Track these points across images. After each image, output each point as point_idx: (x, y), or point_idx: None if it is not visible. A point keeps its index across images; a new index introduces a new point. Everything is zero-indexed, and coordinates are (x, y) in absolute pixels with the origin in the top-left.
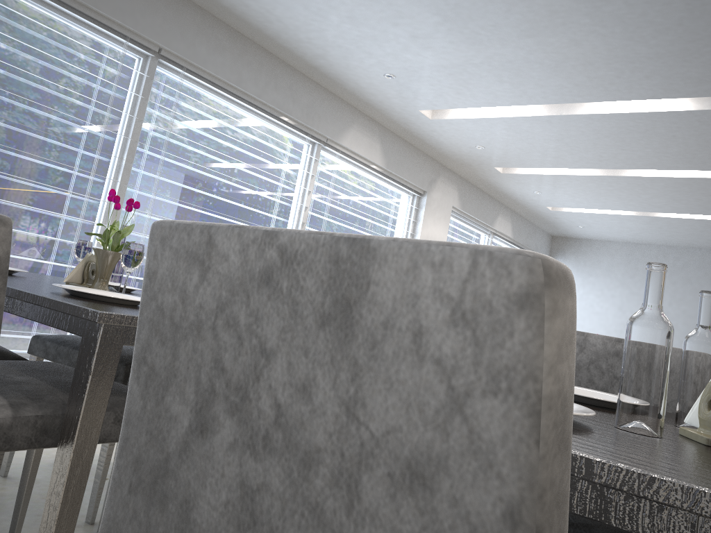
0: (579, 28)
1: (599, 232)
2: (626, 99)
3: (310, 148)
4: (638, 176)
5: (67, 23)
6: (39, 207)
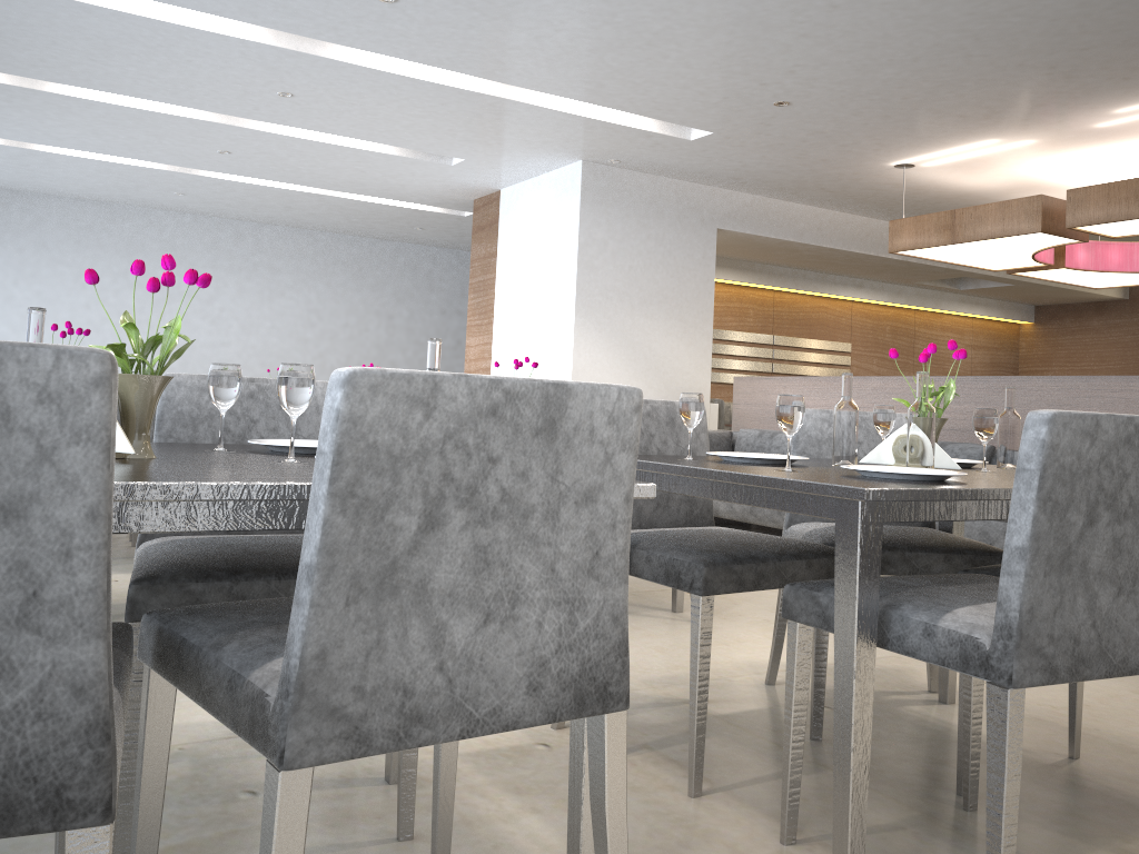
0: None
1: None
2: (176, 5)
3: None
4: (74, 97)
5: None
6: None
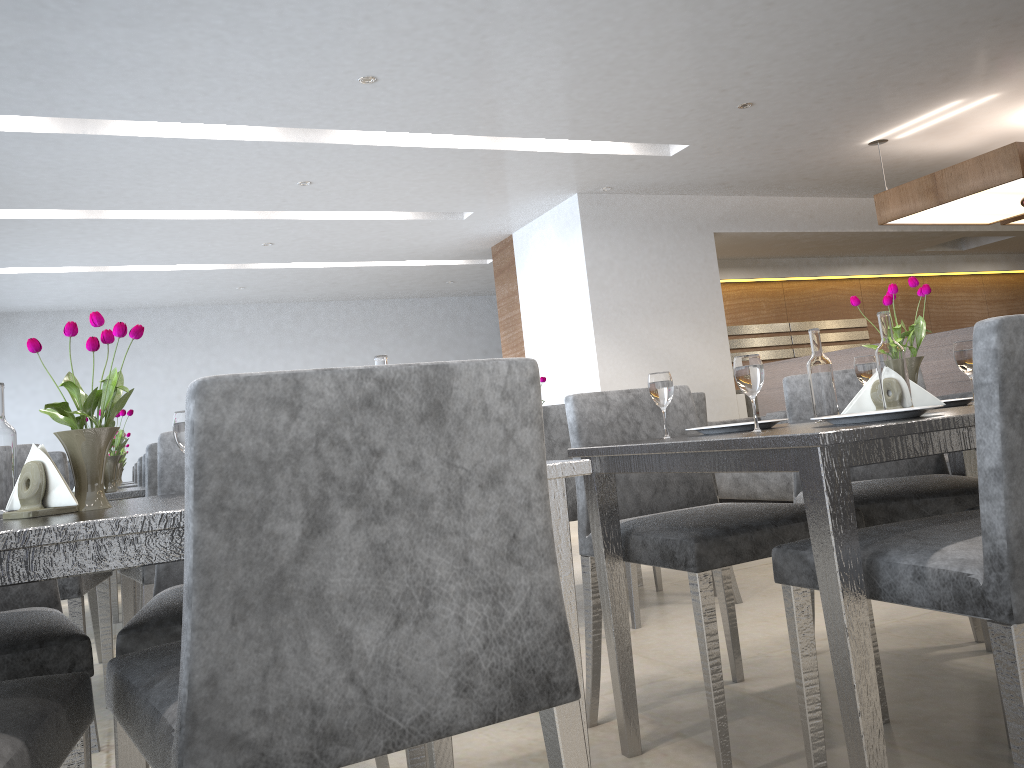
0: (203, 28)
1: (9, 301)
2: (194, 122)
3: None
4: (133, 219)
5: None
6: None
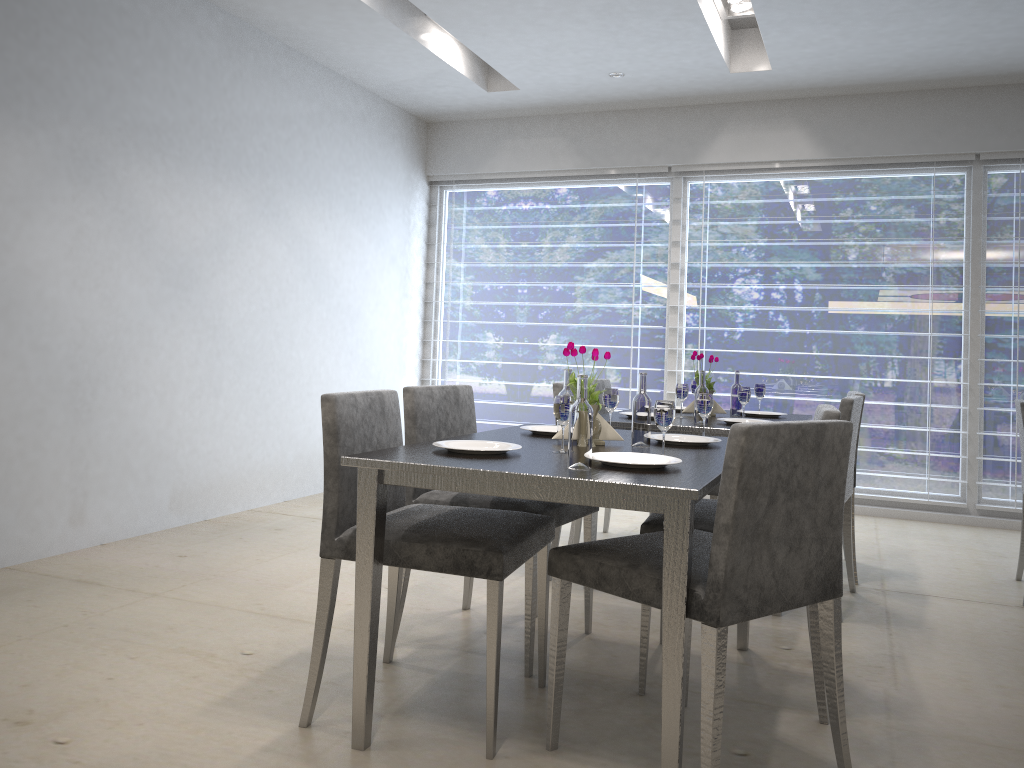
0: None
1: None
2: None
3: None
4: None
5: (874, 177)
6: (891, 353)
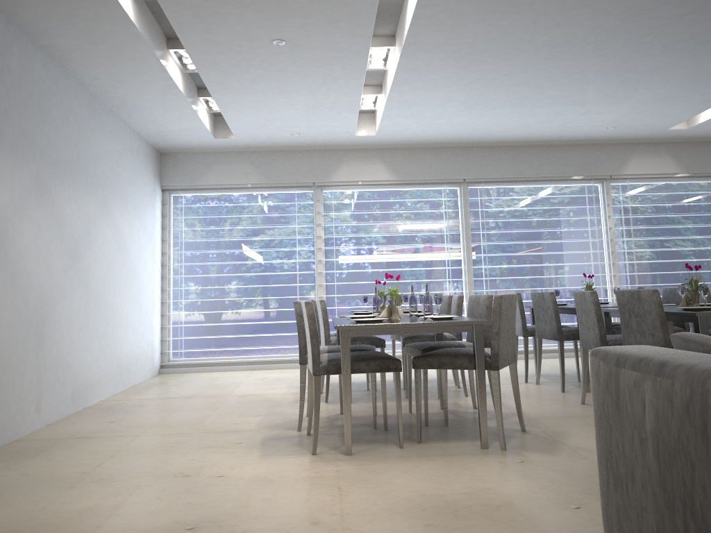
0: (649, 77)
1: None
2: None
3: (600, 186)
4: None
5: (417, 189)
6: (431, 278)
